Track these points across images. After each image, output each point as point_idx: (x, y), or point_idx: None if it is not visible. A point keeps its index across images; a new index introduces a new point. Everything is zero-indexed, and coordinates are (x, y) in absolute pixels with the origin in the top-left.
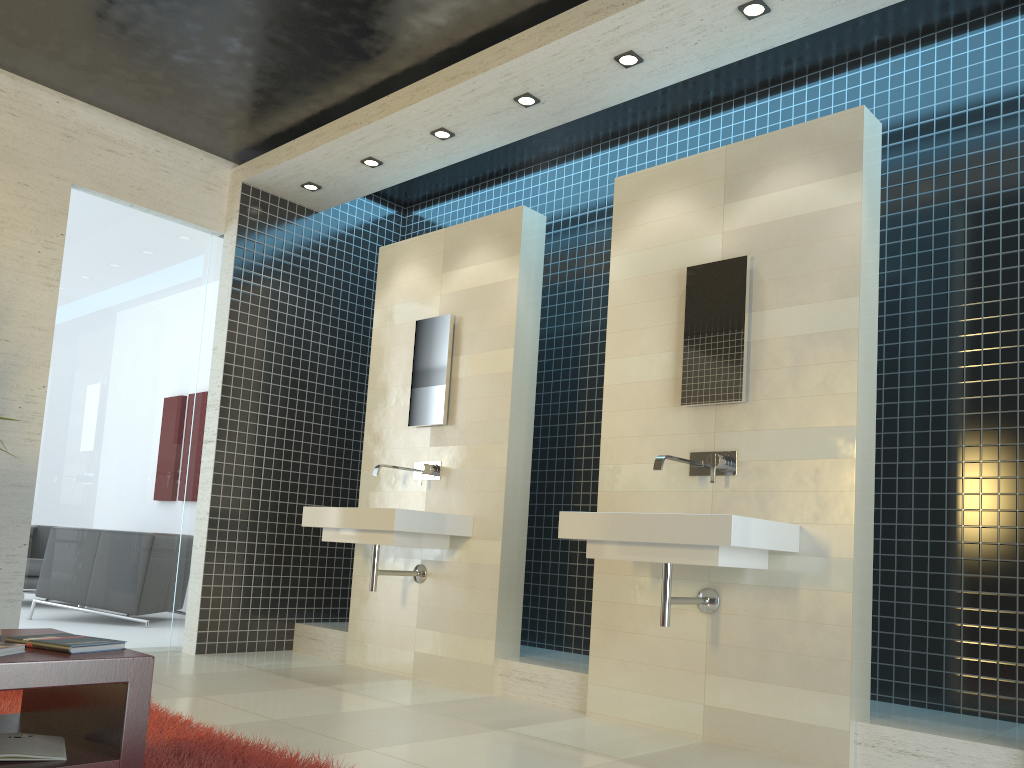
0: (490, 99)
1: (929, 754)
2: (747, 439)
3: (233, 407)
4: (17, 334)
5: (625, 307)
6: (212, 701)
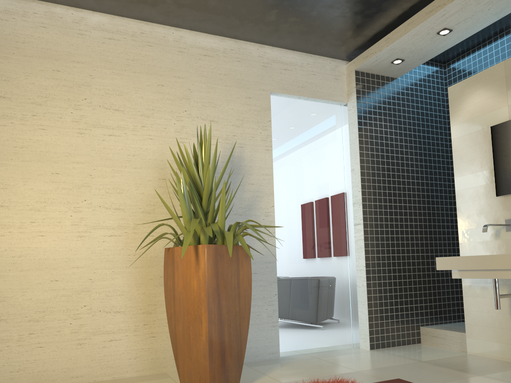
0: None
1: None
2: None
3: (368, 202)
4: (256, 179)
5: None
6: None
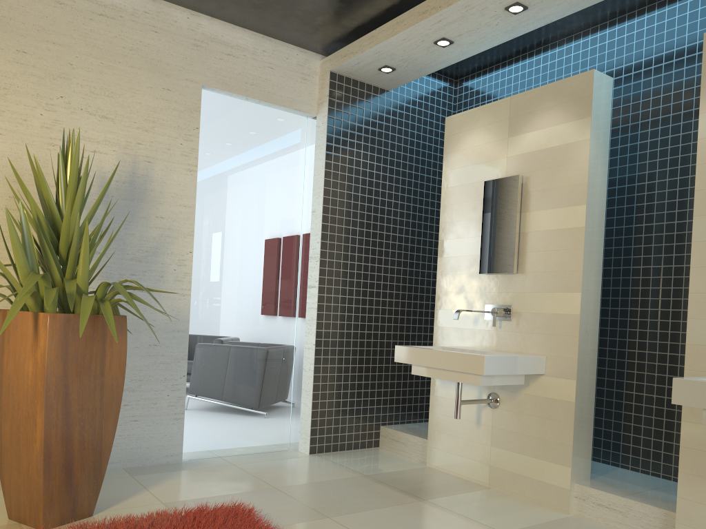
0: None
1: None
2: None
3: (329, 258)
4: (169, 212)
5: None
6: (341, 526)
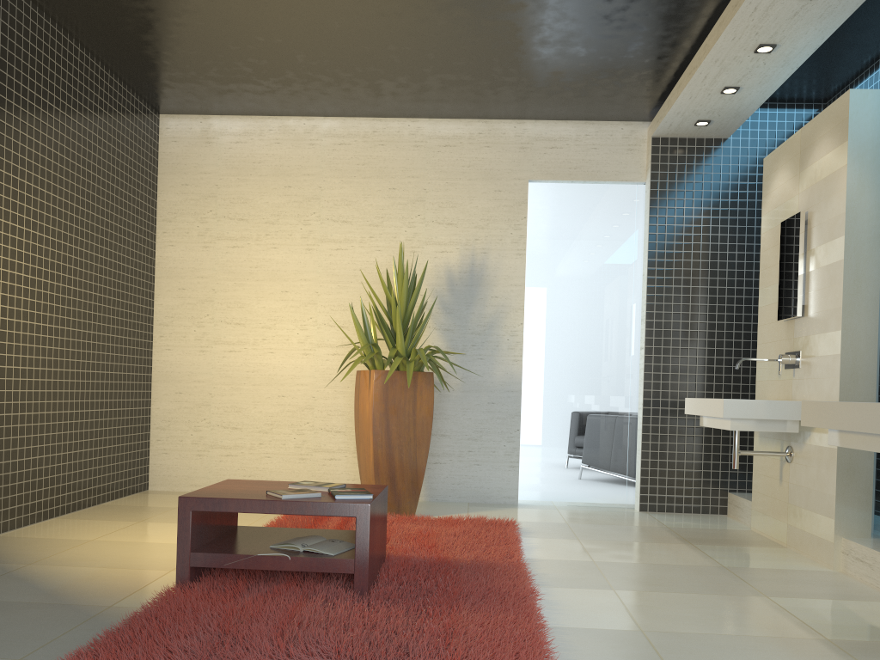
0: (778, 7)
1: None
2: None
3: (657, 319)
4: (502, 291)
5: None
6: (579, 544)
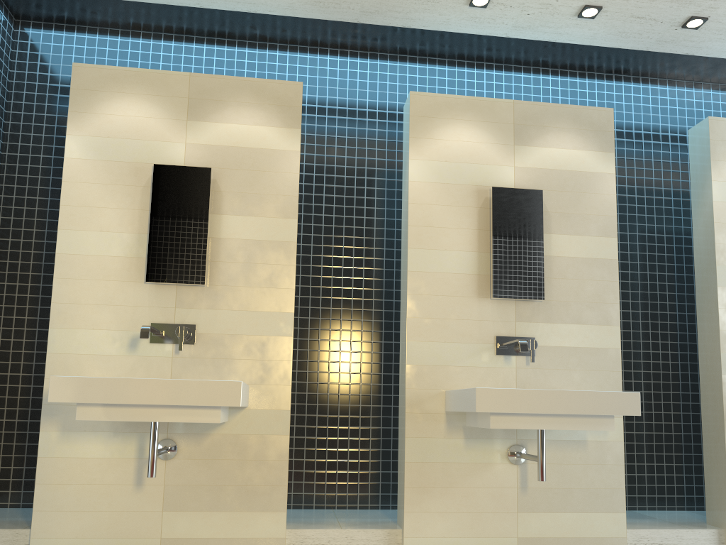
0: None
1: (668, 542)
2: (542, 329)
3: None
4: None
5: (427, 206)
6: None
